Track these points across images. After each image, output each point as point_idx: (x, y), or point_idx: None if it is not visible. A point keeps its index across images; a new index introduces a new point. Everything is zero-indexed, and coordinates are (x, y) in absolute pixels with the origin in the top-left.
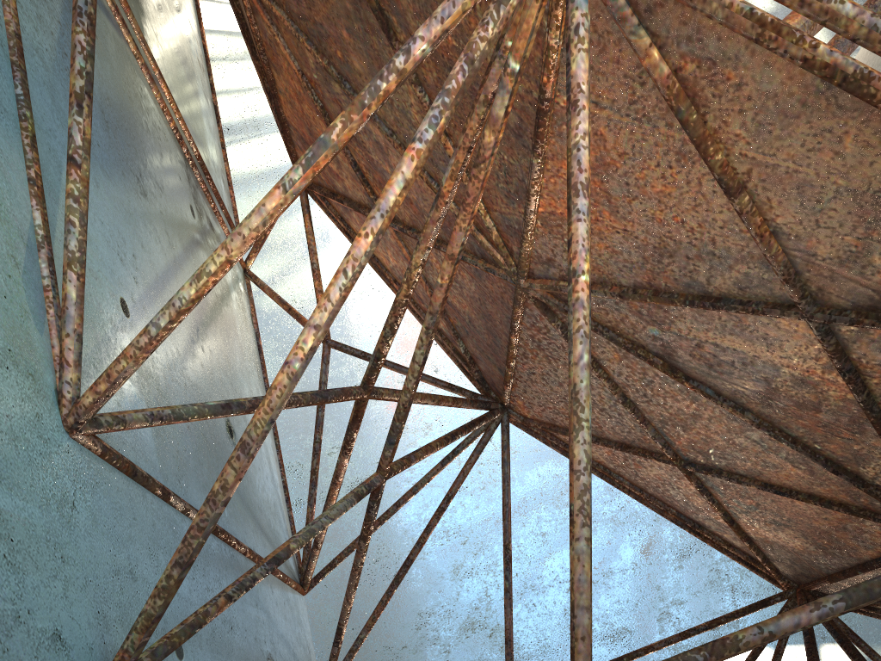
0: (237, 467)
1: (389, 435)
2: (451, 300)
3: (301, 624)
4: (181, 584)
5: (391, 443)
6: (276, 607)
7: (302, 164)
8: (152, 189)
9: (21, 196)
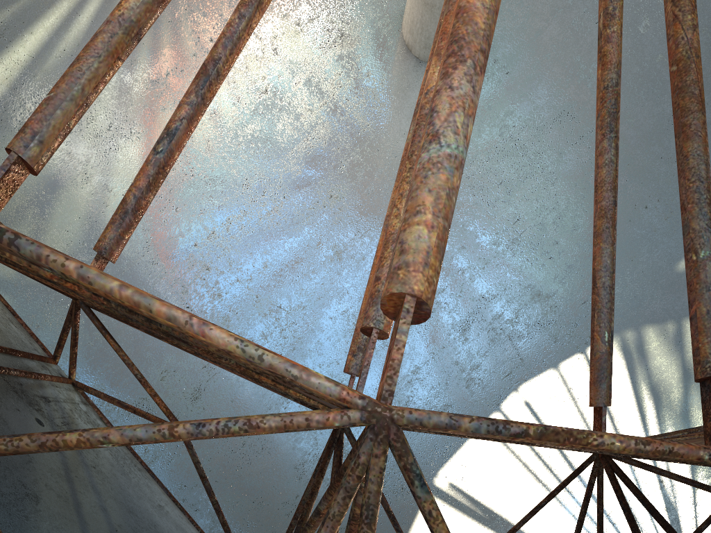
0: None
1: None
2: None
3: None
4: None
5: None
6: None
7: None
8: (32, 477)
9: None
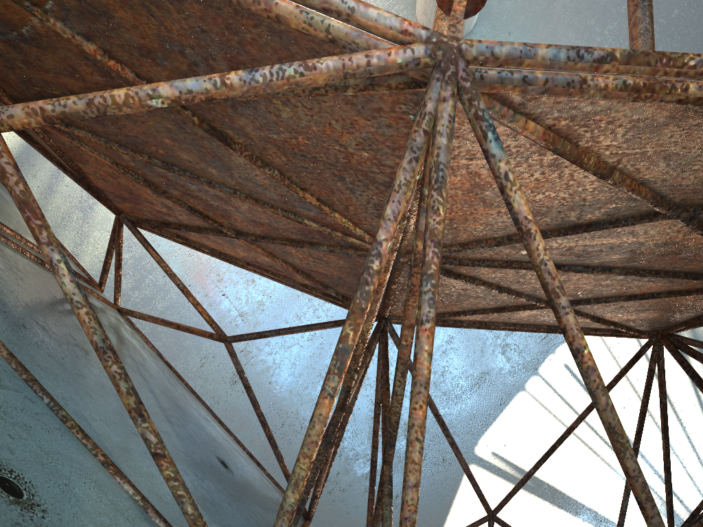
0: None
1: (388, 441)
2: (316, 269)
3: None
4: None
5: (392, 445)
6: None
7: (336, 373)
8: (81, 338)
9: (114, 484)
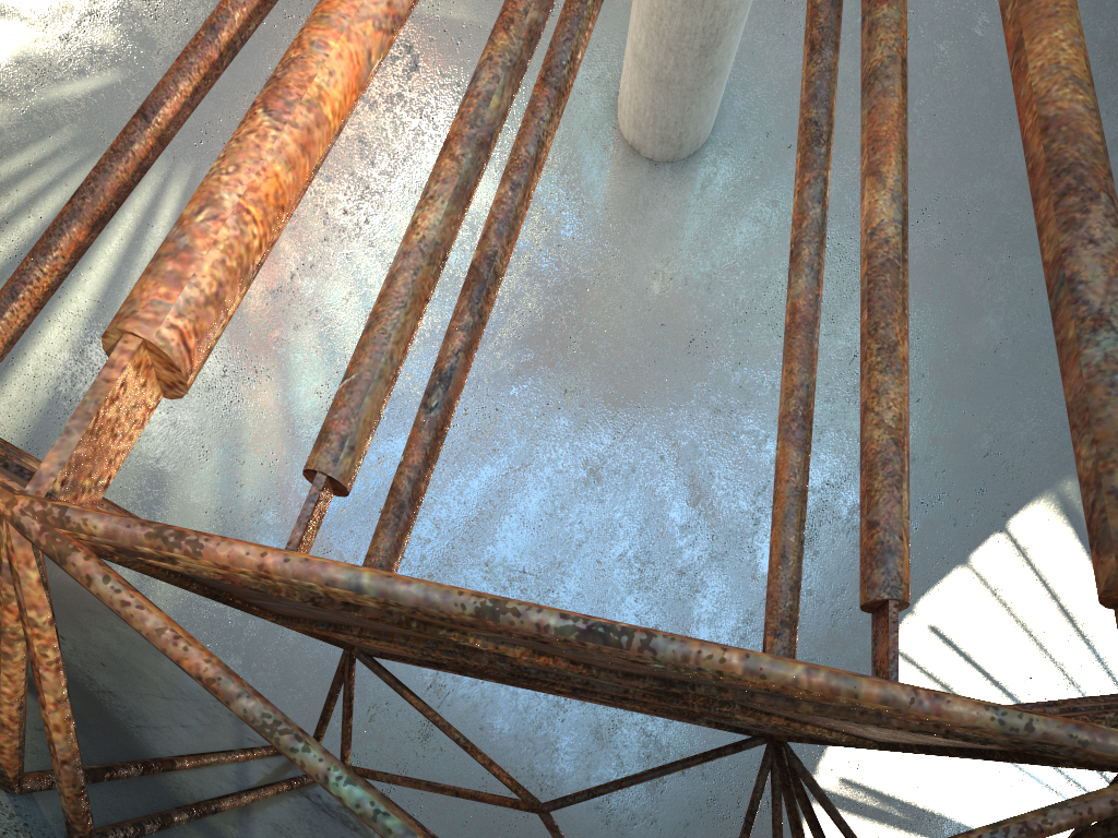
0: None
1: None
2: None
3: None
4: None
5: None
6: None
7: None
8: None
9: None
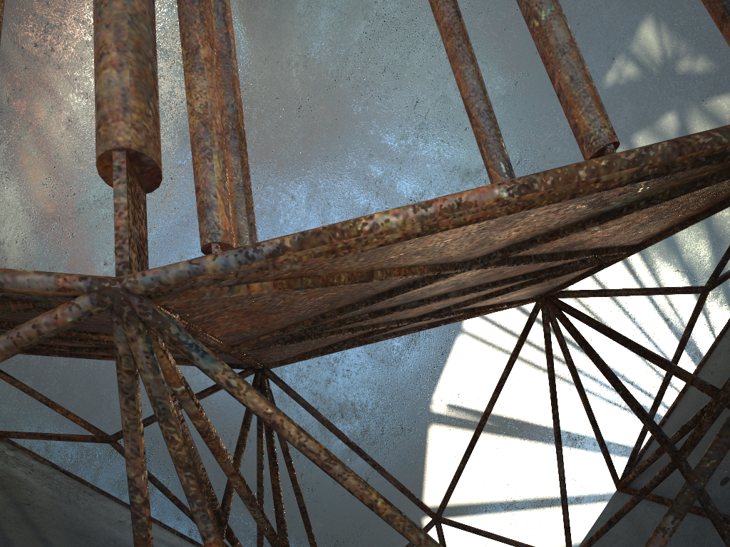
0: None
1: None
2: None
3: None
4: None
5: None
6: None
7: None
8: None
9: None
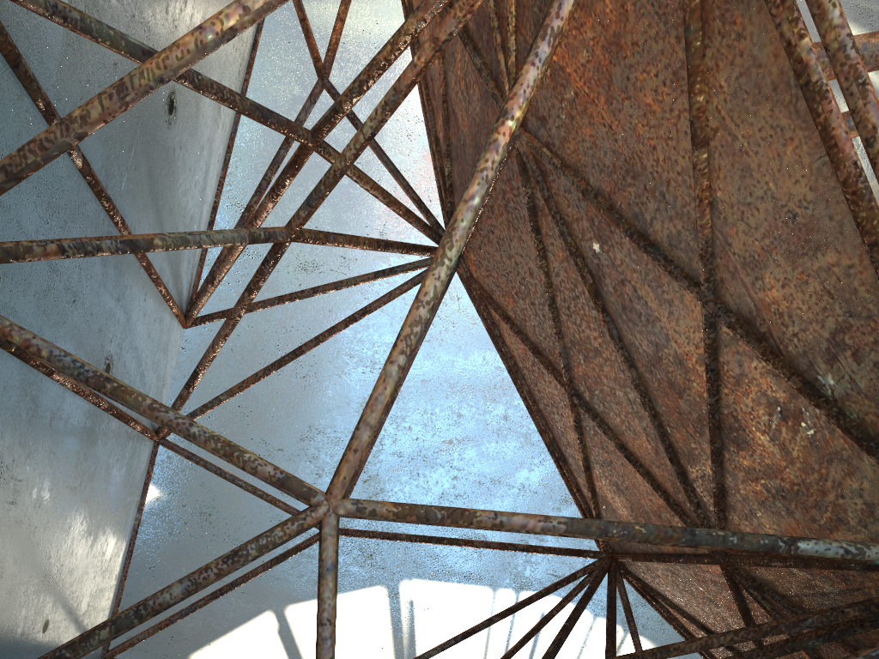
0: (105, 106)
1: (310, 195)
2: (456, 112)
3: (166, 353)
4: (28, 219)
5: (309, 205)
6: (142, 317)
7: None
8: None
9: None
